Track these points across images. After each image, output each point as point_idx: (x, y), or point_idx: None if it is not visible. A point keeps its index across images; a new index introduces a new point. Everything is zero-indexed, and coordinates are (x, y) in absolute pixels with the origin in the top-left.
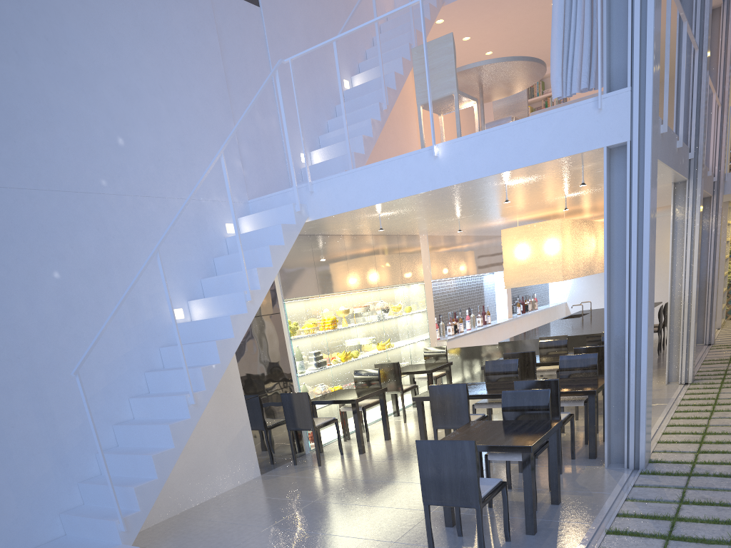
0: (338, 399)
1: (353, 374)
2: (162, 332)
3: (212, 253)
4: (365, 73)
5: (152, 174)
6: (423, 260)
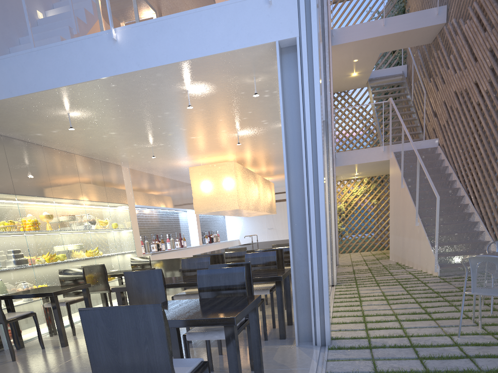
0: (35, 293)
1: (58, 274)
2: None
3: None
4: (58, 9)
5: None
6: (126, 187)
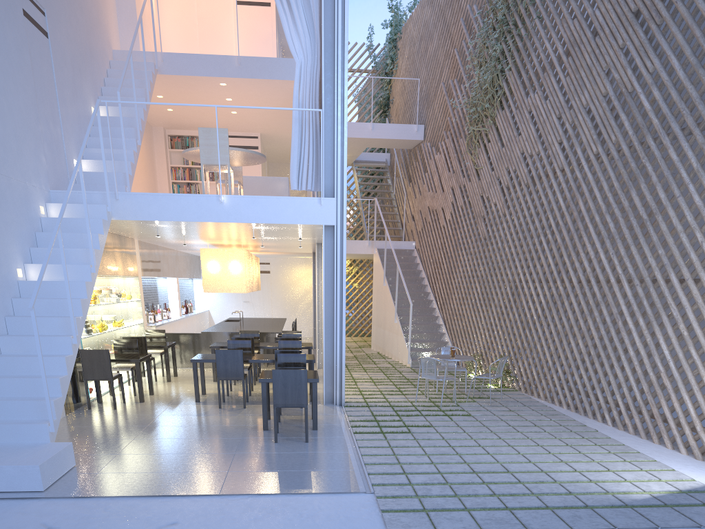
0: (121, 358)
1: (113, 343)
2: (12, 286)
3: (34, 228)
4: (109, 107)
5: (2, 157)
6: (137, 259)
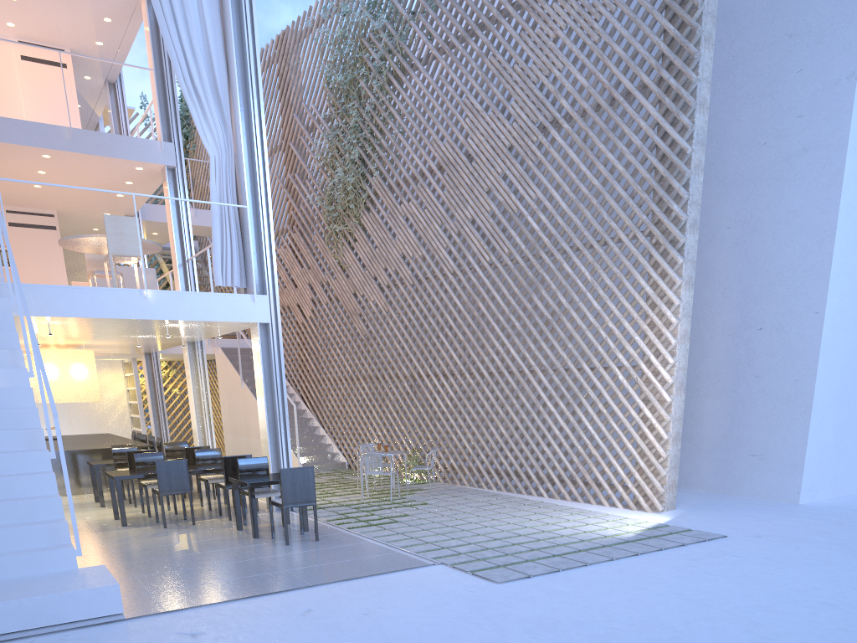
0: None
1: None
2: None
3: None
4: None
5: None
6: None
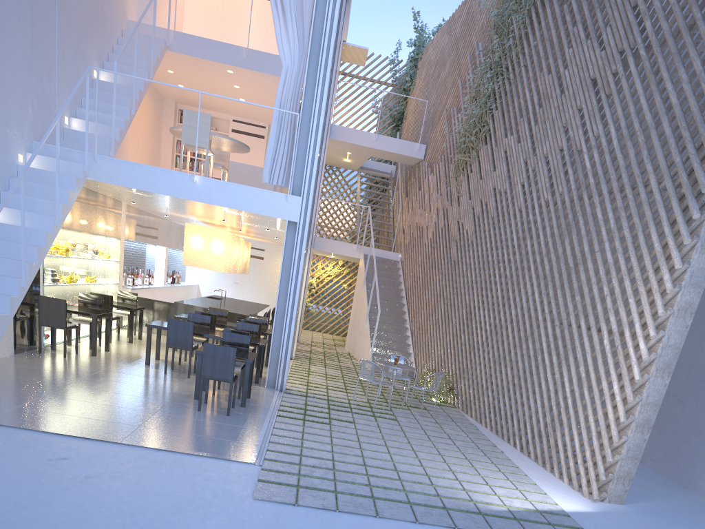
0: (80, 311)
1: (78, 296)
2: None
3: (8, 173)
4: (112, 74)
5: None
6: (122, 221)
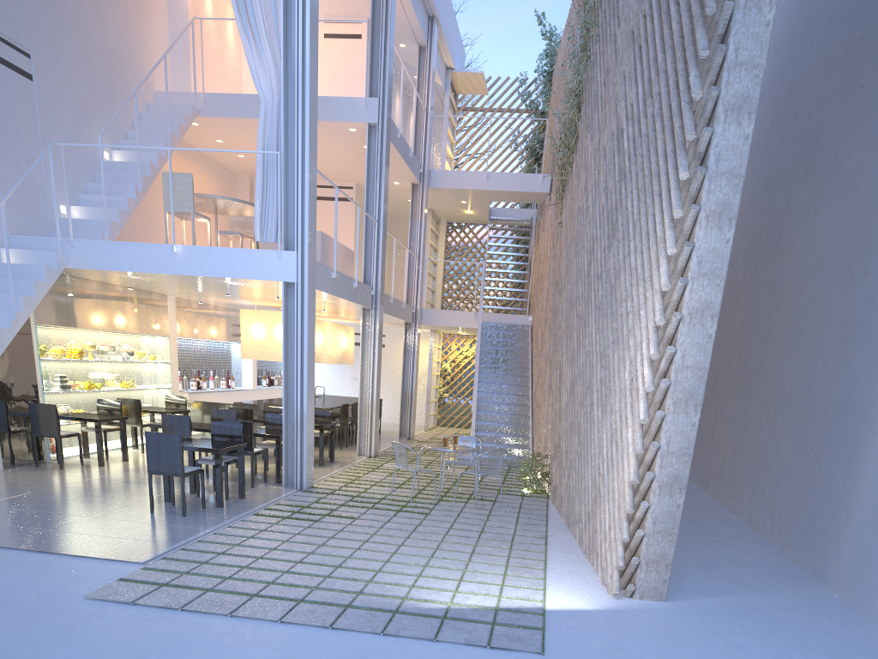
0: (82, 417)
1: (97, 402)
2: None
3: None
4: (125, 152)
5: None
6: (170, 317)
